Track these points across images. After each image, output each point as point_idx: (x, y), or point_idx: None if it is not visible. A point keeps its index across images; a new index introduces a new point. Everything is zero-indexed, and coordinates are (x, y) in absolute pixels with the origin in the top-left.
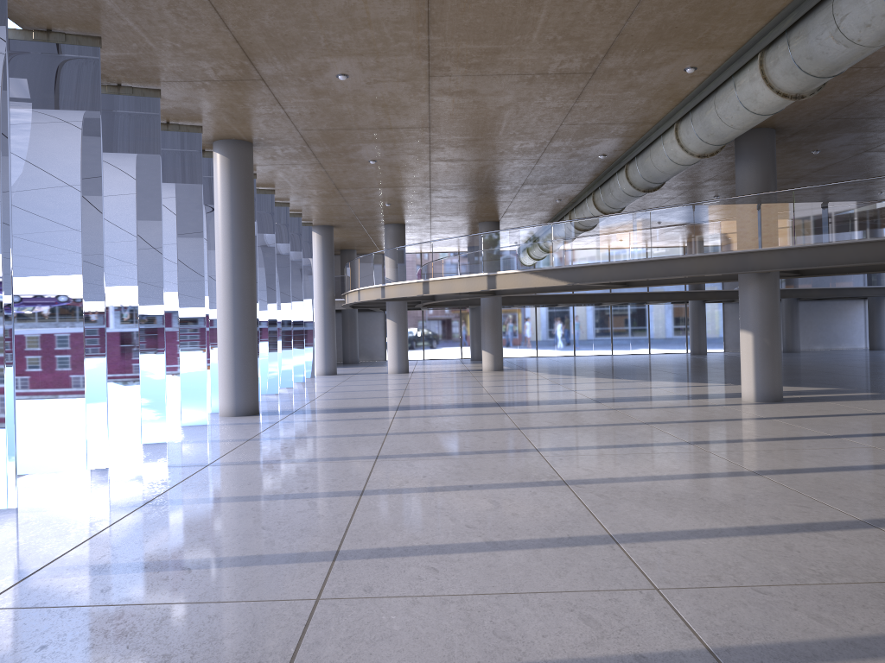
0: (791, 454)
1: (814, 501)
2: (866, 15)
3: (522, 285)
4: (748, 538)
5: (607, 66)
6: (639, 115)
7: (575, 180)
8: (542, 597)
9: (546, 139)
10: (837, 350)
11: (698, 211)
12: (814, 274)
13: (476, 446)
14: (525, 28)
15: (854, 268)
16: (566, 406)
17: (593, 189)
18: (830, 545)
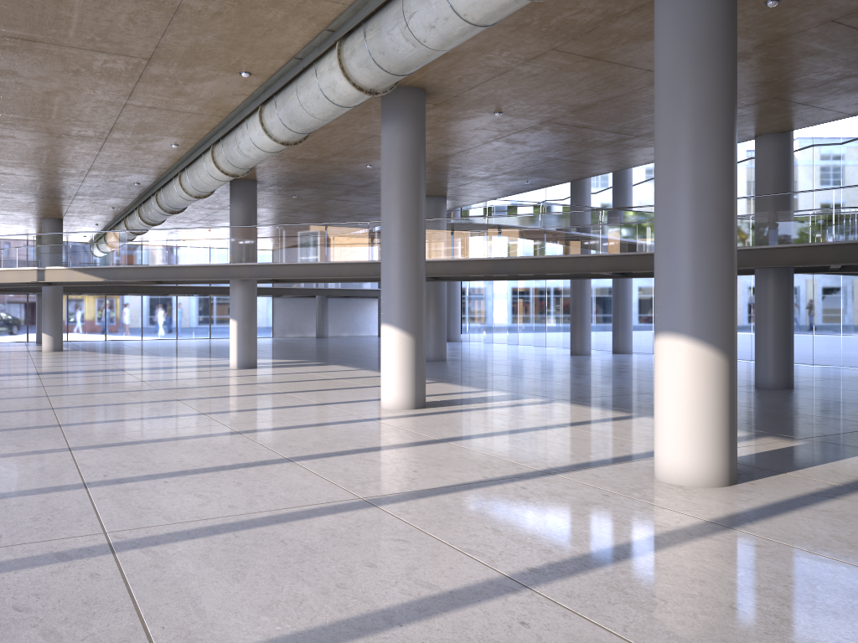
0: (212, 392)
1: (191, 408)
2: (247, 145)
3: (67, 279)
4: (134, 421)
5: (114, 136)
6: (153, 163)
7: (121, 196)
8: (1, 442)
9: (85, 169)
10: (356, 337)
11: (199, 234)
12: (285, 282)
13: (2, 396)
14: (45, 112)
15: (308, 279)
16: (95, 373)
17: (138, 204)
18: (172, 420)
